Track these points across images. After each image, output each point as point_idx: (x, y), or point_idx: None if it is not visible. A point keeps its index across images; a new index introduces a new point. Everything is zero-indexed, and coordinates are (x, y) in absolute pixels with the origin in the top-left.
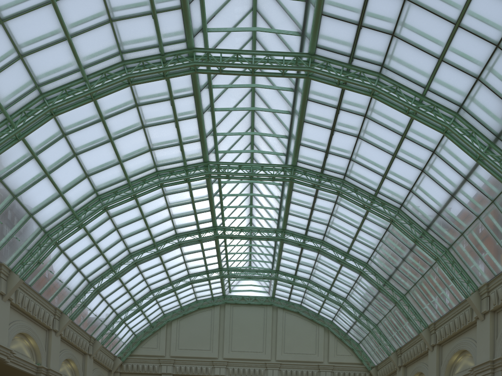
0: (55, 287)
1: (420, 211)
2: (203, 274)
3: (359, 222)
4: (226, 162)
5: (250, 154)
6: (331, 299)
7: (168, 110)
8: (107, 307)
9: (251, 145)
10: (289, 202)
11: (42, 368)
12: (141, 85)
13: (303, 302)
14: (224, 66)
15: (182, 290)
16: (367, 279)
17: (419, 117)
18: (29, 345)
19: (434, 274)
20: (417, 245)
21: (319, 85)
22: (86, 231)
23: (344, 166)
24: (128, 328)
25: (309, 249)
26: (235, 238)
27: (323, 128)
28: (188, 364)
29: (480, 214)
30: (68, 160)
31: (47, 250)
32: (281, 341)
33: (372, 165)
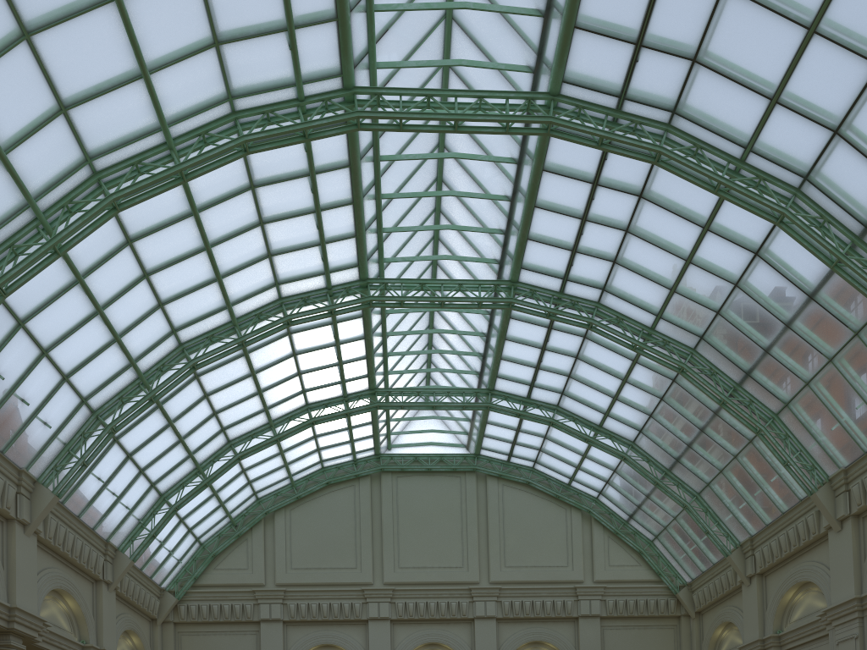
0: (13, 416)
1: (853, 187)
2: (338, 404)
3: (691, 241)
4: (396, 90)
5: (440, 99)
6: (604, 446)
7: None
8: (138, 477)
9: (443, 69)
10: (534, 205)
11: None
12: None
13: (539, 461)
14: None
15: (294, 443)
16: (696, 384)
17: None
18: None
19: (863, 350)
20: (840, 275)
21: None
22: (74, 271)
23: (676, 83)
24: (186, 528)
25: (564, 331)
26: (410, 305)
27: None
28: (315, 600)
29: None
30: (9, 49)
31: None
32: (498, 544)
33: (750, 70)
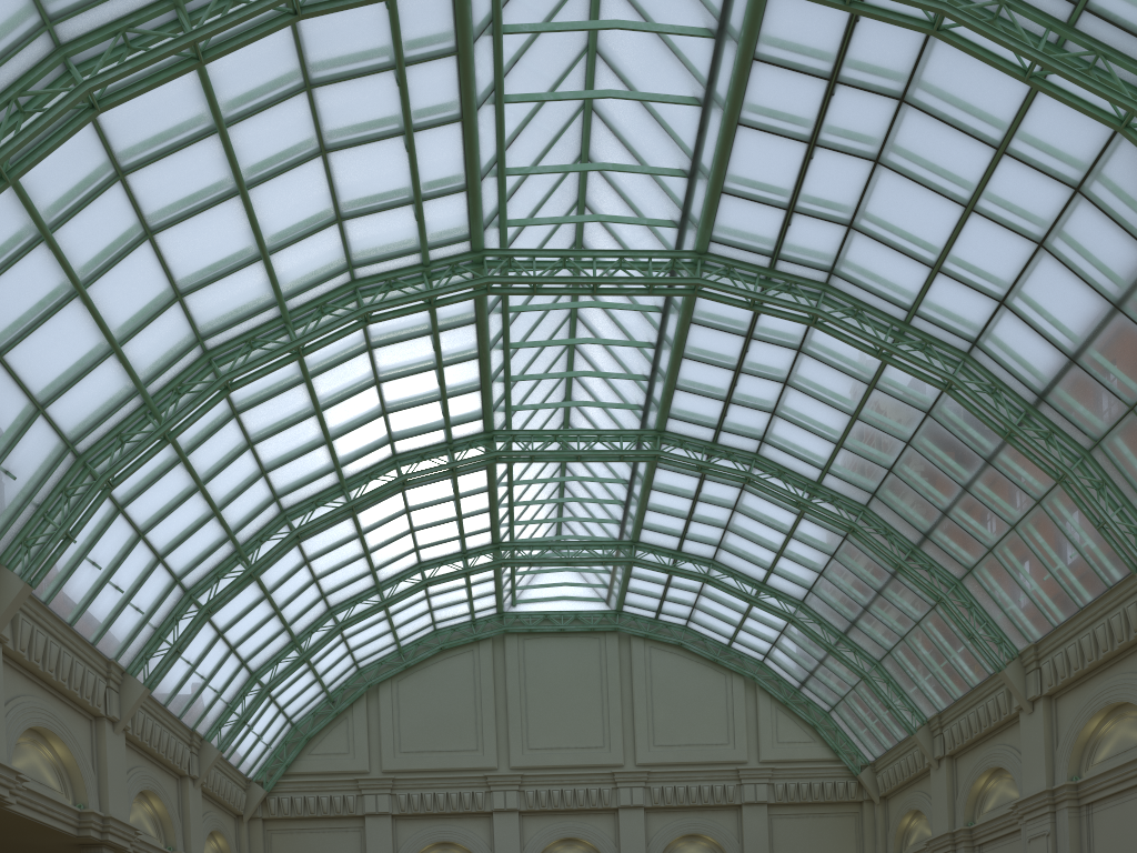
0: (106, 605)
1: (1023, 357)
2: (455, 561)
3: (856, 397)
4: (529, 251)
5: (575, 235)
6: (768, 606)
7: (389, 101)
8: (229, 656)
9: (578, 208)
10: (681, 356)
11: (91, 817)
12: (321, 23)
13: (693, 619)
14: None
15: (403, 605)
16: (869, 546)
17: (1059, 88)
18: (54, 759)
19: (1046, 520)
20: (1014, 446)
21: (789, 14)
22: (179, 451)
23: (832, 246)
24: (277, 708)
25: (719, 481)
26: (541, 459)
27: (787, 139)
28: (429, 789)
29: None
30: (132, 250)
31: (87, 503)
32: (646, 719)
33: (908, 239)
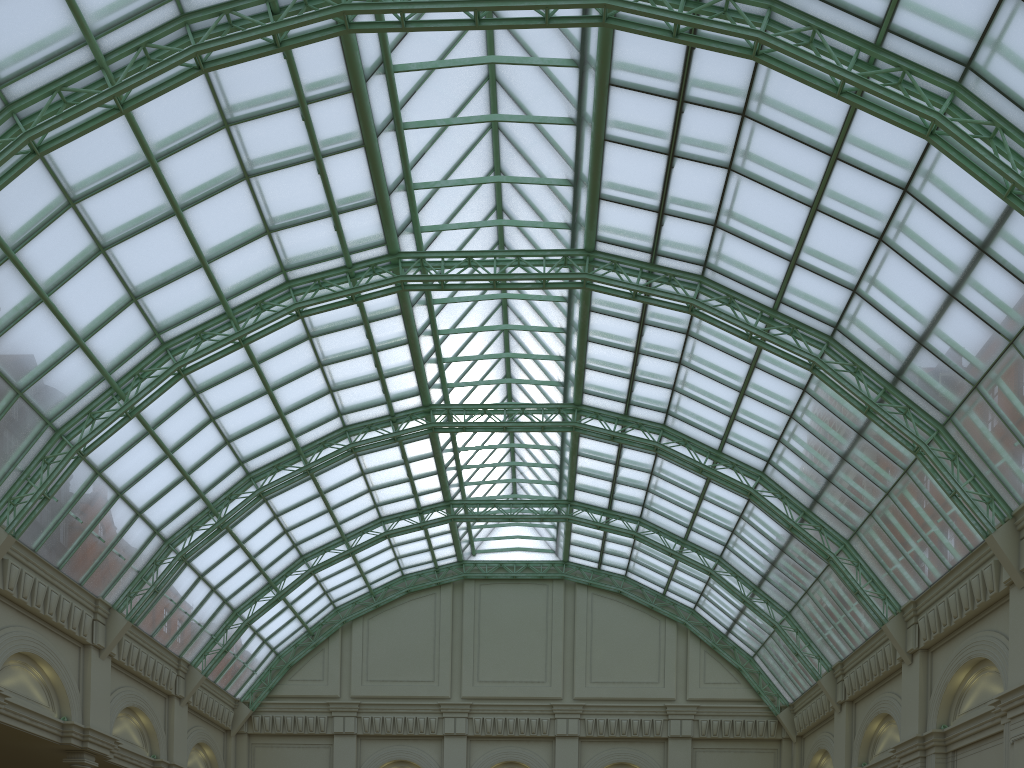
0: (91, 552)
1: (878, 340)
2: (412, 517)
3: (741, 376)
4: (438, 253)
5: (497, 236)
6: (688, 560)
7: (297, 133)
8: (210, 595)
9: (497, 212)
10: (586, 340)
11: (72, 728)
12: (230, 73)
13: (631, 569)
14: (410, 9)
15: (370, 553)
16: (765, 508)
17: (869, 102)
18: (43, 679)
19: (913, 487)
20: (873, 420)
21: (634, 45)
22: (145, 425)
23: (702, 243)
24: (261, 640)
25: (635, 449)
26: (472, 429)
27: (649, 152)
28: (390, 713)
29: (1017, 335)
30: (88, 263)
31: (60, 470)
32: (585, 658)
33: (766, 236)
